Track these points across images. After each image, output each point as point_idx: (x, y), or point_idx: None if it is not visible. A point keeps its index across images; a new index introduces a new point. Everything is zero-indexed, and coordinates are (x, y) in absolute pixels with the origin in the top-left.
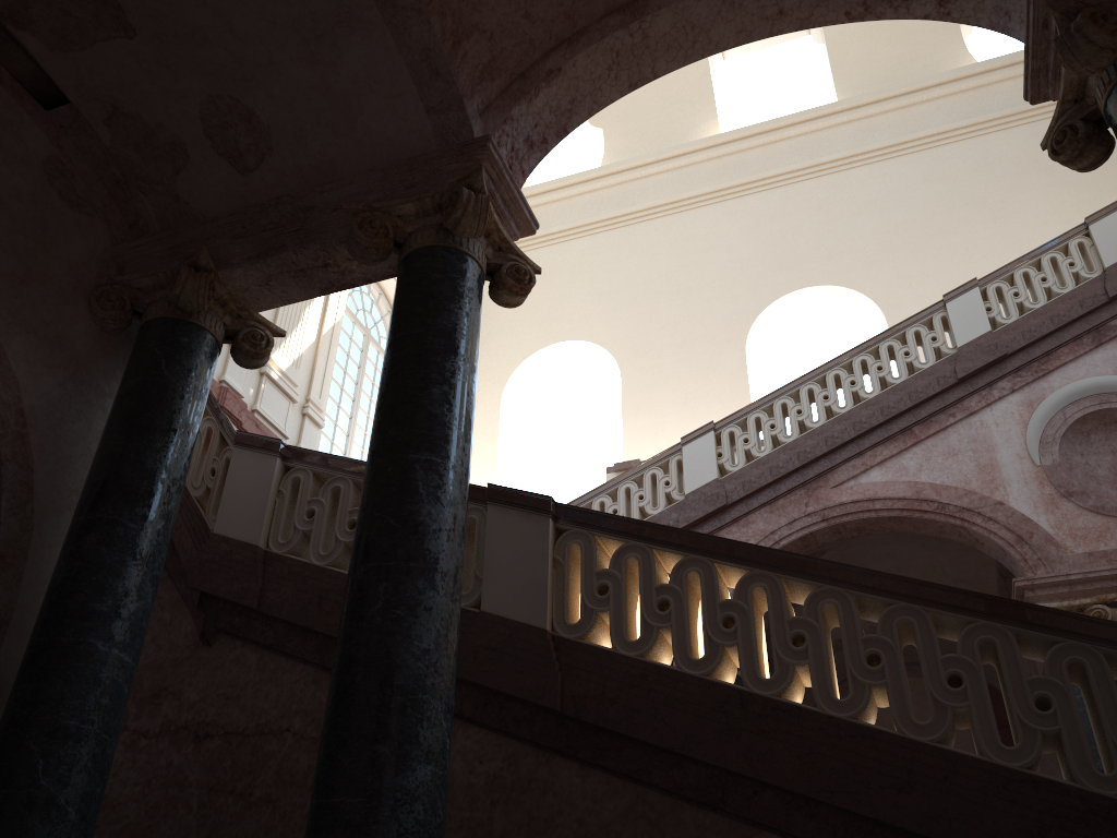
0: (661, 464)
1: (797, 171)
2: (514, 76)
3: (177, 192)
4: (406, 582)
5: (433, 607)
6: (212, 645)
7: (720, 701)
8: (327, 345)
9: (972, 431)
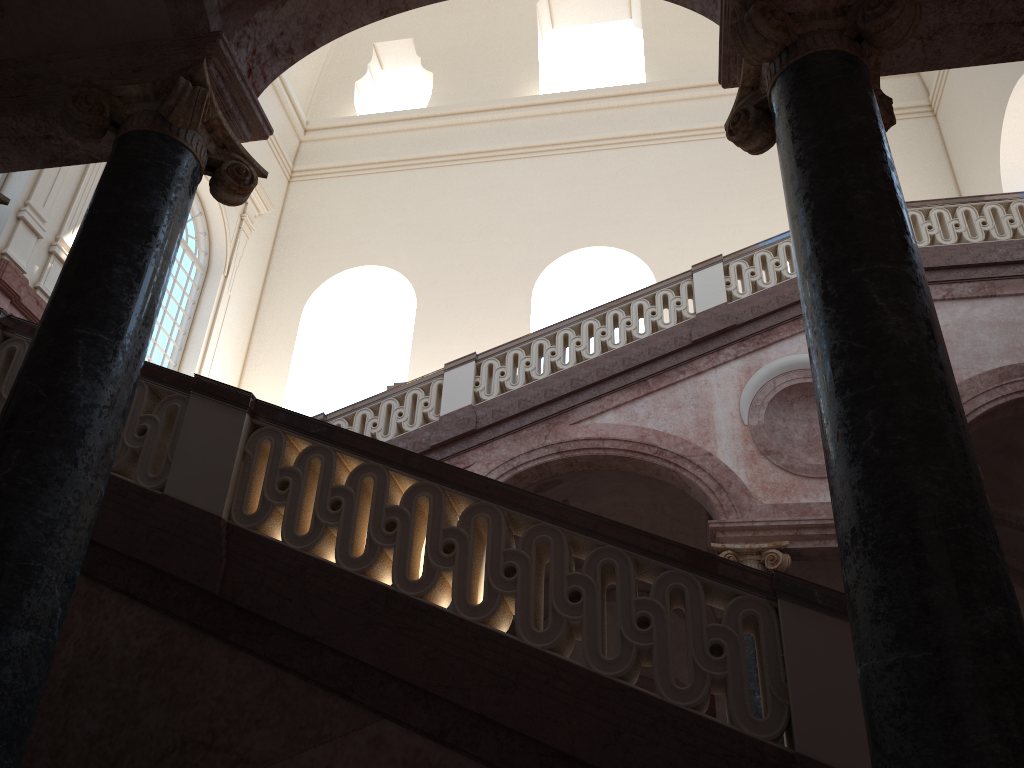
0: (424, 386)
1: (601, 141)
2: None
3: None
4: (42, 451)
5: (67, 479)
6: None
7: (368, 597)
8: None
9: (697, 388)
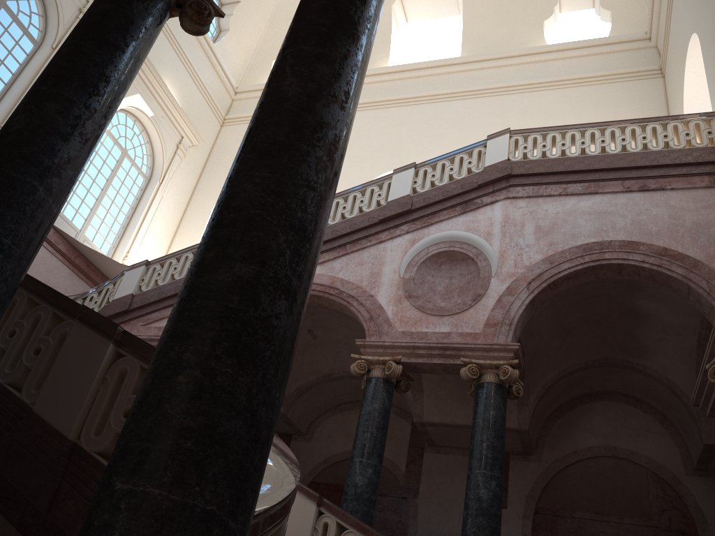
0: None
1: (422, 97)
2: None
3: None
4: None
5: None
6: None
7: None
8: None
9: (377, 252)
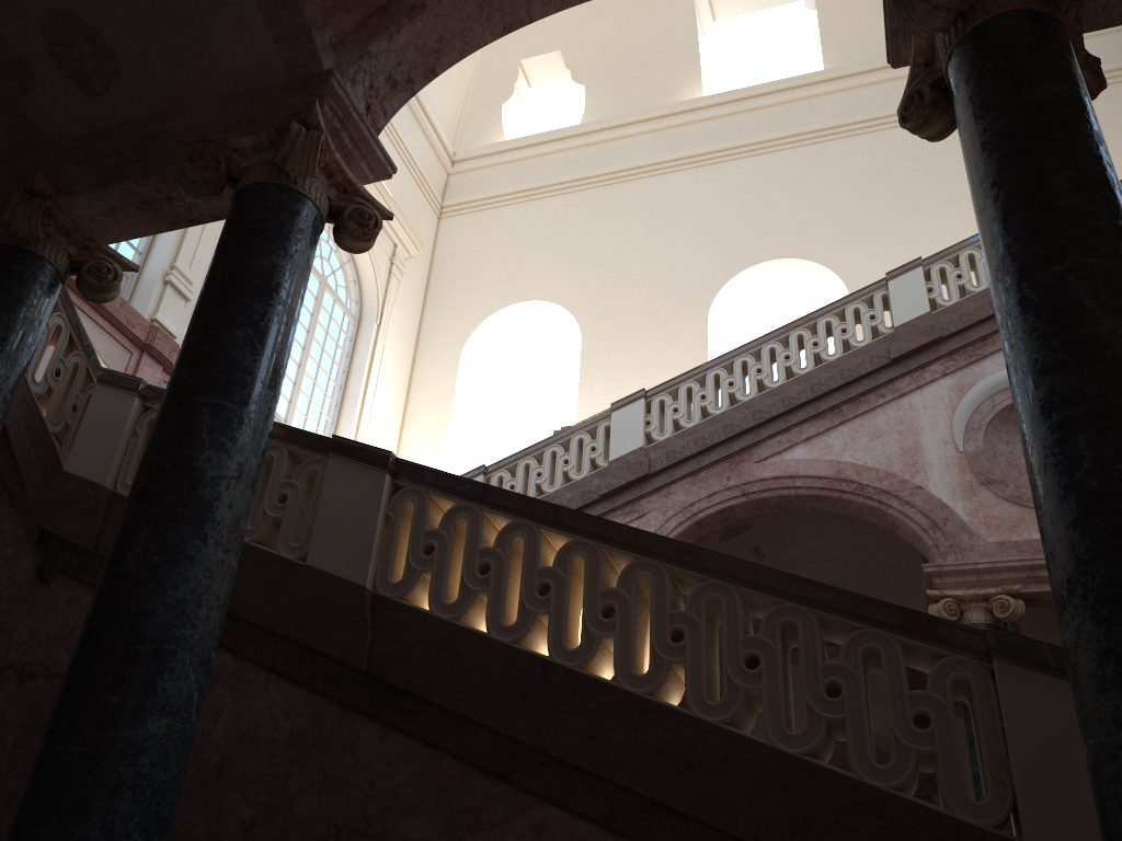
0: (589, 429)
1: (776, 140)
2: (373, 10)
3: (25, 113)
4: (170, 528)
5: (197, 556)
6: (49, 584)
7: (522, 669)
8: None
9: (900, 413)
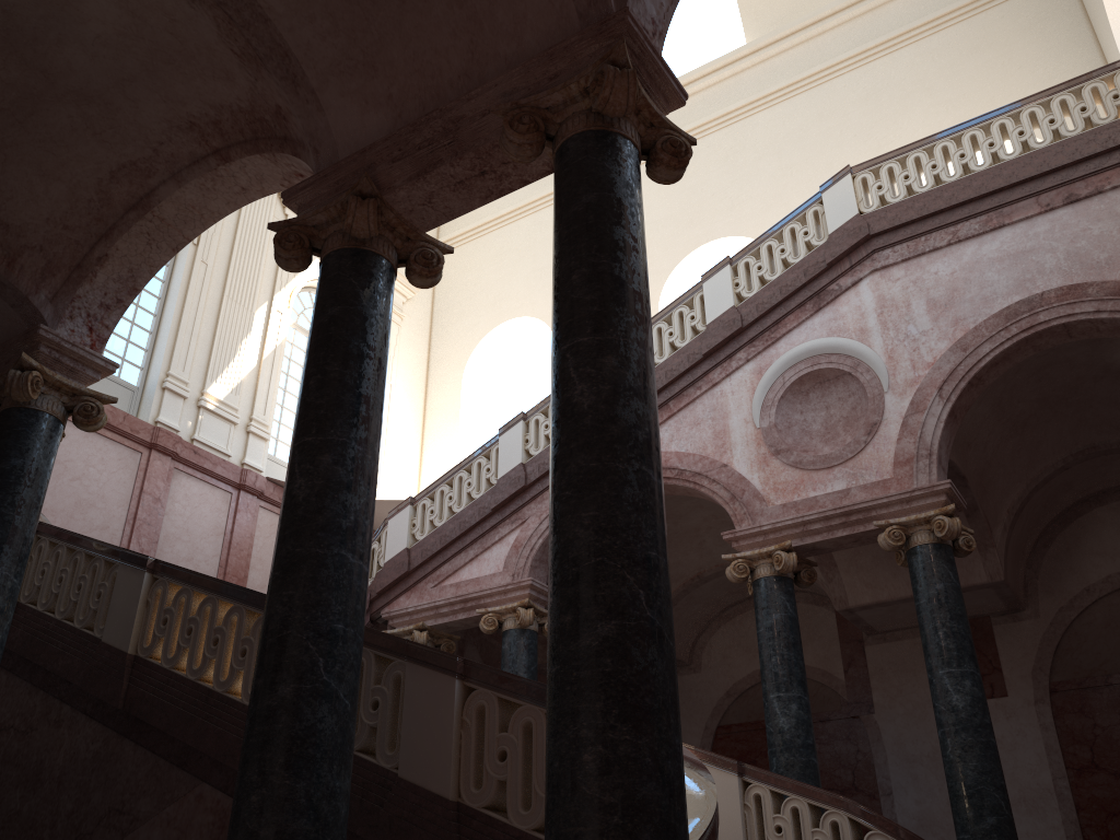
0: (486, 453)
1: (707, 124)
2: (73, 268)
3: None
4: None
5: None
6: None
7: (197, 697)
8: (270, 367)
9: (714, 401)
